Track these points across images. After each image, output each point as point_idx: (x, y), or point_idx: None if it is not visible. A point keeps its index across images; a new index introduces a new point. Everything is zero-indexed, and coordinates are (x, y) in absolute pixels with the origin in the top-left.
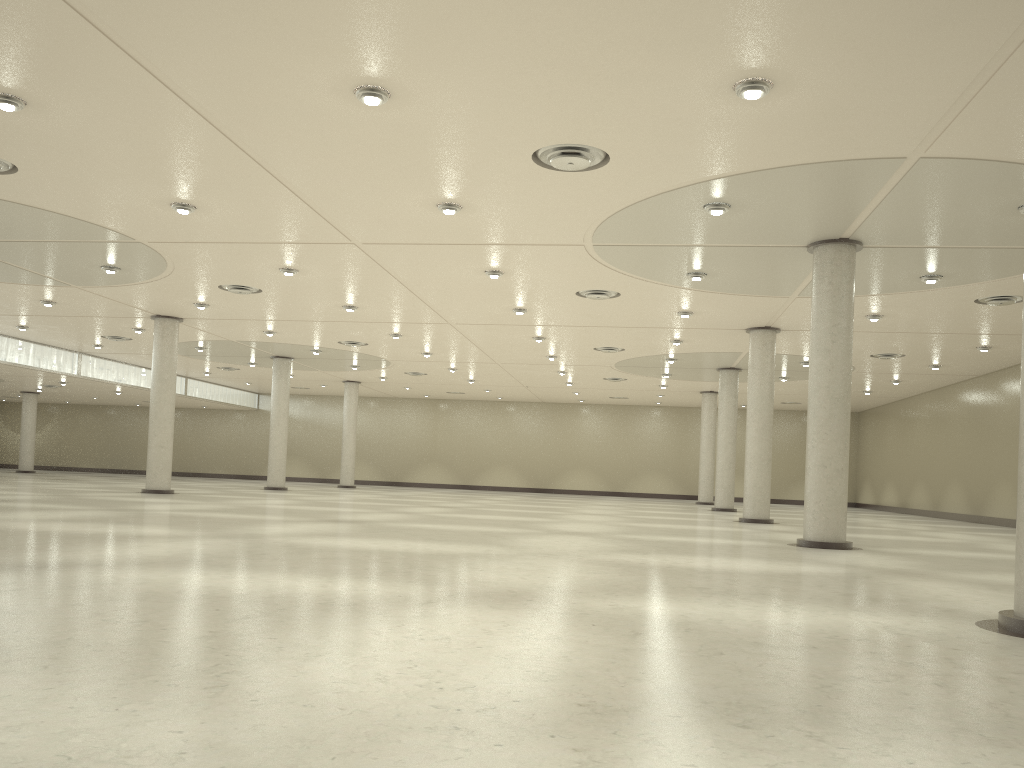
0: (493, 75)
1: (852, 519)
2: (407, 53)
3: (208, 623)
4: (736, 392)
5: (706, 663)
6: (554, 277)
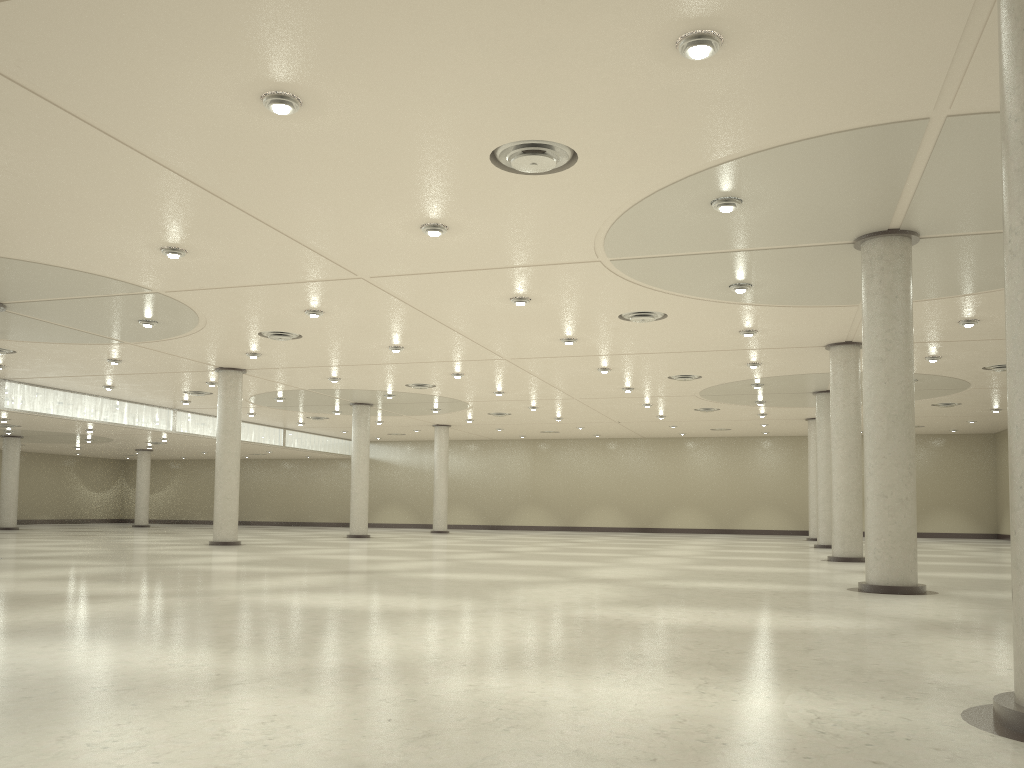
0: (396, 63)
1: (975, 554)
2: (290, 46)
3: None
4: None
5: None
6: (586, 300)
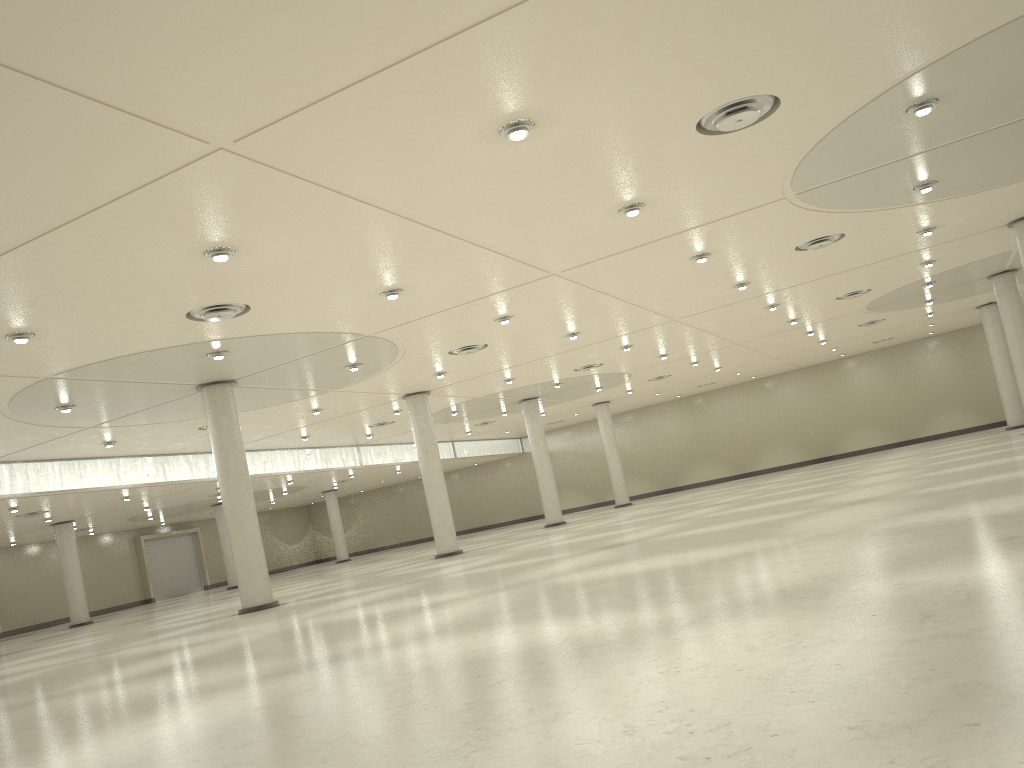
0: (626, 64)
1: None
2: (534, 77)
3: (467, 694)
4: (1018, 296)
5: (1015, 640)
6: (765, 240)
